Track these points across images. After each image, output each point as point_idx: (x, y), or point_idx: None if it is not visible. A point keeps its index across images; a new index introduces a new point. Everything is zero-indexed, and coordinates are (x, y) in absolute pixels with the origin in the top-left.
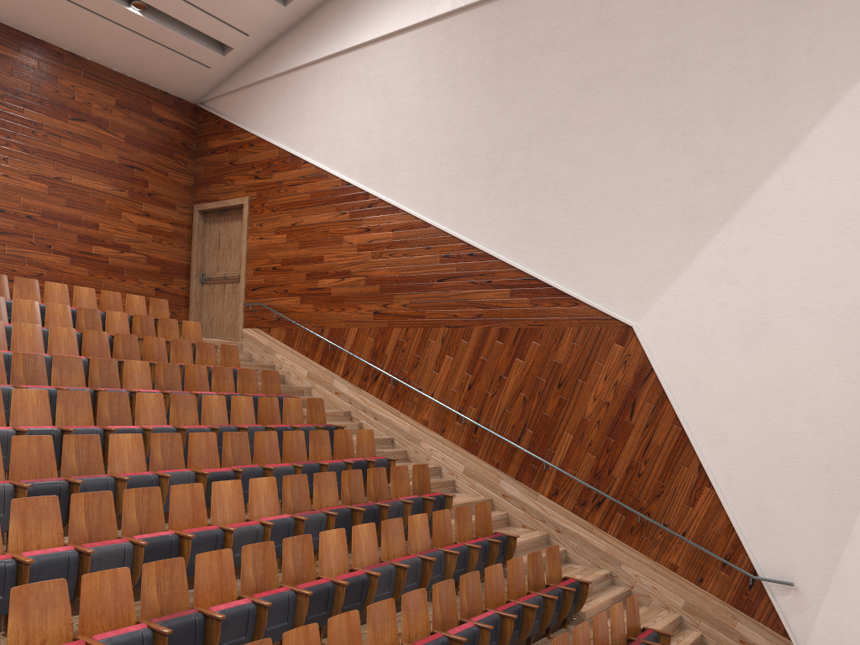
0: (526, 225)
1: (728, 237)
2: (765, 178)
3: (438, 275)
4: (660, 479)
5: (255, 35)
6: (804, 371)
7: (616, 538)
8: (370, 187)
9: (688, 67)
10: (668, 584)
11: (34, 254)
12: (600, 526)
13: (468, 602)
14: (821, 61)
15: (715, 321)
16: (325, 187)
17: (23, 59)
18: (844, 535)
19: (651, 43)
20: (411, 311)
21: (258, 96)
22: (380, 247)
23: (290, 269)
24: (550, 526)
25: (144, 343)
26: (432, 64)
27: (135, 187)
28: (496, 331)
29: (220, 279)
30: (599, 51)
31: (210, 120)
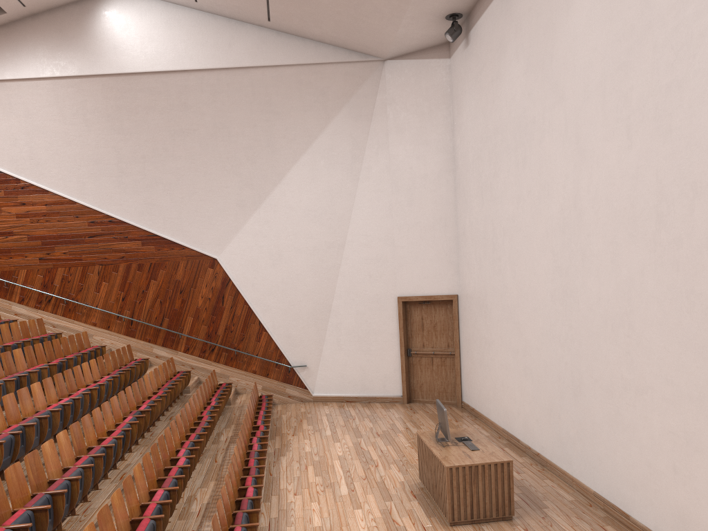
0: (147, 205)
1: (259, 215)
2: (272, 190)
3: (88, 234)
4: (242, 331)
5: None
6: (299, 274)
7: (224, 365)
8: (21, 175)
9: (231, 134)
10: (253, 380)
11: None
12: (215, 360)
13: (205, 395)
14: (290, 142)
15: (258, 254)
16: None
17: None
18: (323, 340)
19: (211, 119)
20: (70, 256)
21: None
22: (37, 215)
23: None
24: (188, 367)
25: None
26: (66, 104)
27: None
28: (136, 265)
29: None
30: (182, 118)
31: None
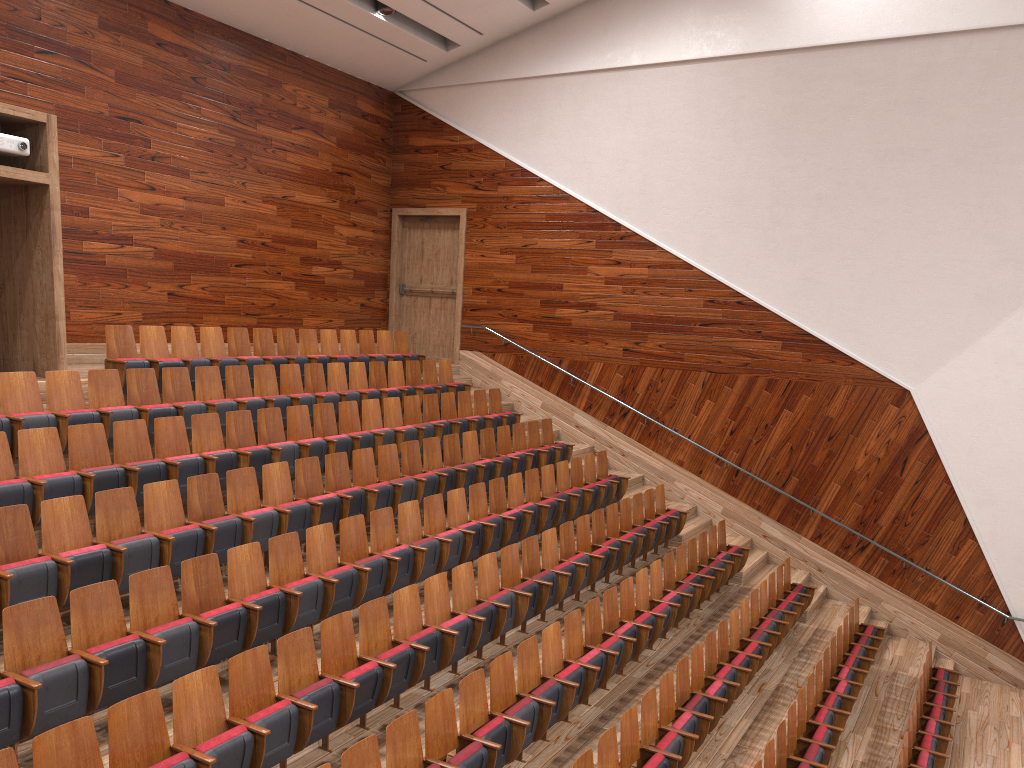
0: (805, 282)
1: (1018, 322)
2: None
3: (701, 320)
4: (925, 529)
5: (489, 34)
6: None
7: (878, 579)
8: (623, 218)
9: (1000, 159)
10: (926, 619)
11: (267, 284)
12: (863, 567)
13: (831, 662)
14: None
15: (995, 395)
16: (565, 211)
17: (255, 67)
18: None
19: (964, 129)
20: (667, 352)
21: (481, 97)
22: (633, 283)
23: (520, 293)
24: (811, 565)
25: (441, 401)
26: (711, 103)
27: (344, 196)
28: (764, 381)
29: (424, 292)
30: (907, 127)
31: (412, 113)
